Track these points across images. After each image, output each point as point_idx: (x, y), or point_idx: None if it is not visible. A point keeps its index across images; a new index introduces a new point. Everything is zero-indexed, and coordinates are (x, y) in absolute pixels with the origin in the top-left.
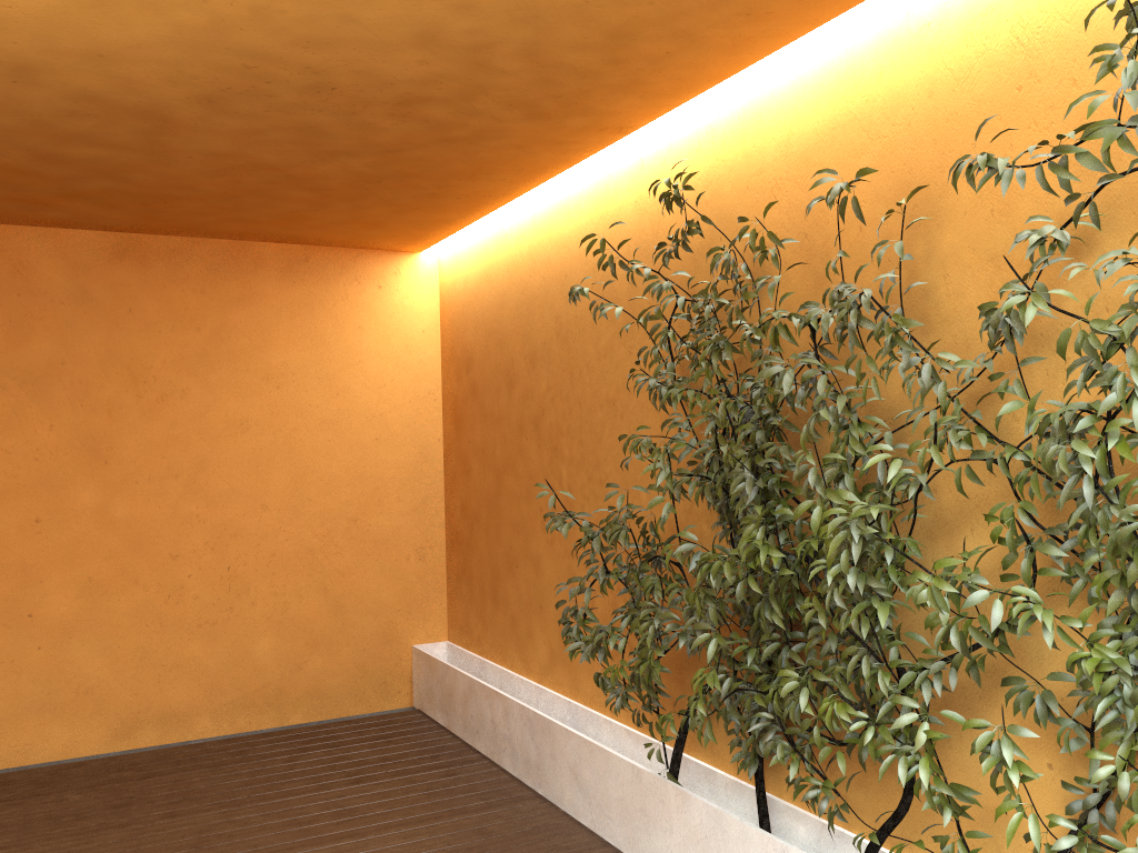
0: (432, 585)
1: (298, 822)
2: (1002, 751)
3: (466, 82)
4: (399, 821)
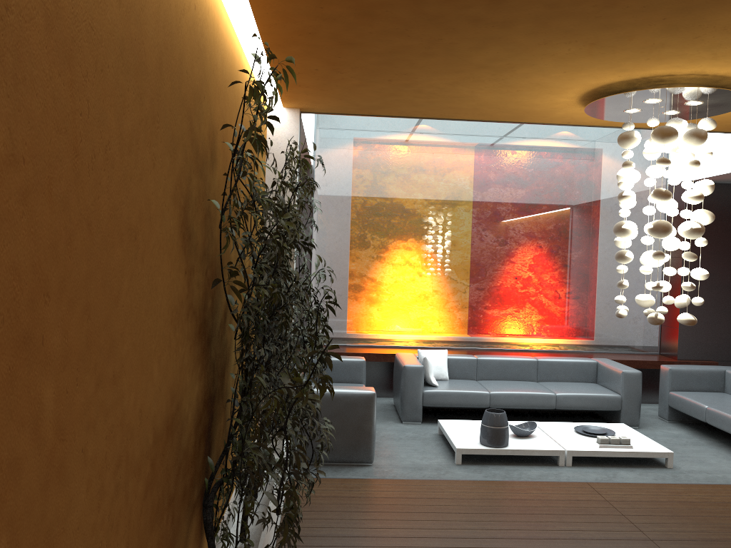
0: None
1: None
2: None
3: None
4: None
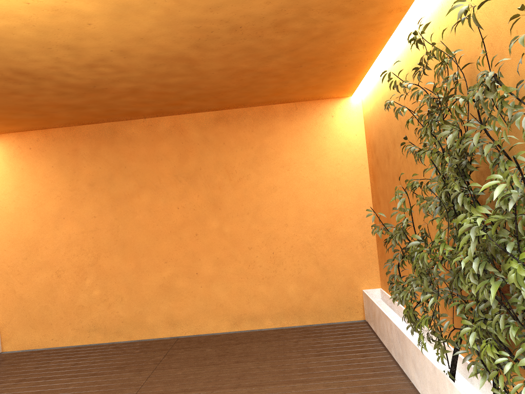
0: (370, 260)
1: (284, 372)
2: None
3: (296, 7)
4: (327, 377)
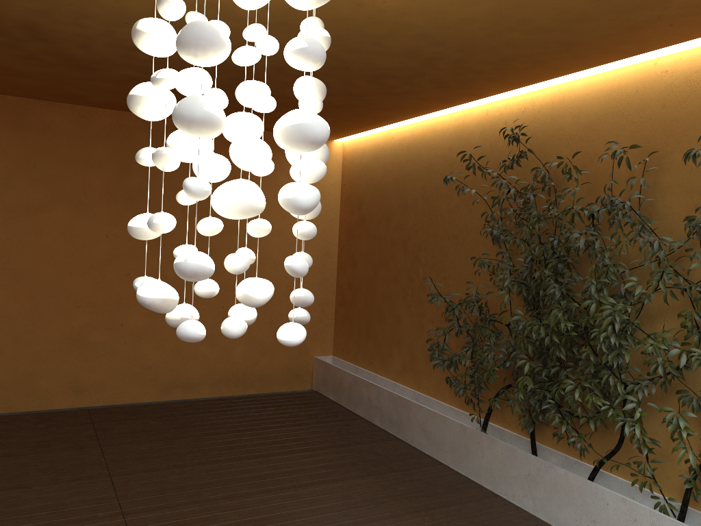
0: (326, 325)
1: (277, 442)
2: (679, 422)
3: (416, 71)
4: (329, 445)
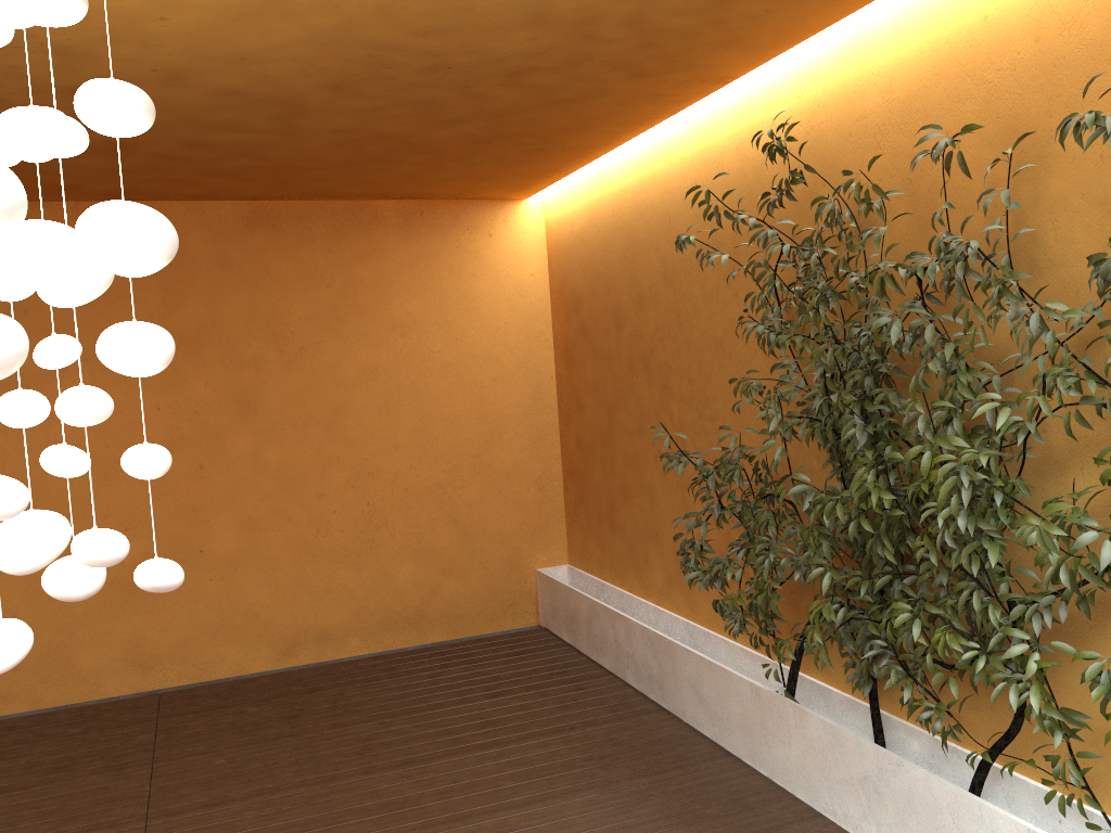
0: (552, 514)
1: (447, 732)
2: None
3: (572, 52)
4: (537, 731)
